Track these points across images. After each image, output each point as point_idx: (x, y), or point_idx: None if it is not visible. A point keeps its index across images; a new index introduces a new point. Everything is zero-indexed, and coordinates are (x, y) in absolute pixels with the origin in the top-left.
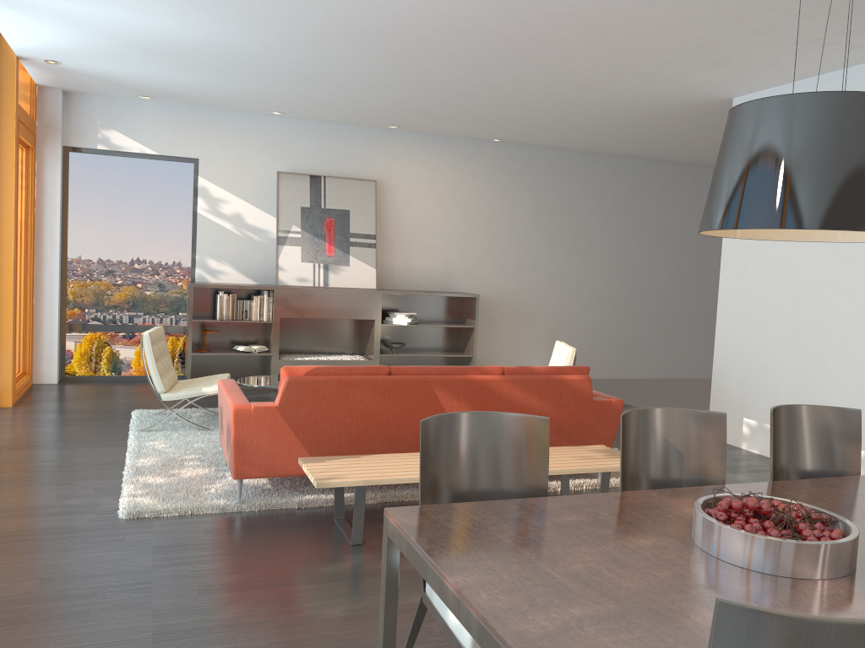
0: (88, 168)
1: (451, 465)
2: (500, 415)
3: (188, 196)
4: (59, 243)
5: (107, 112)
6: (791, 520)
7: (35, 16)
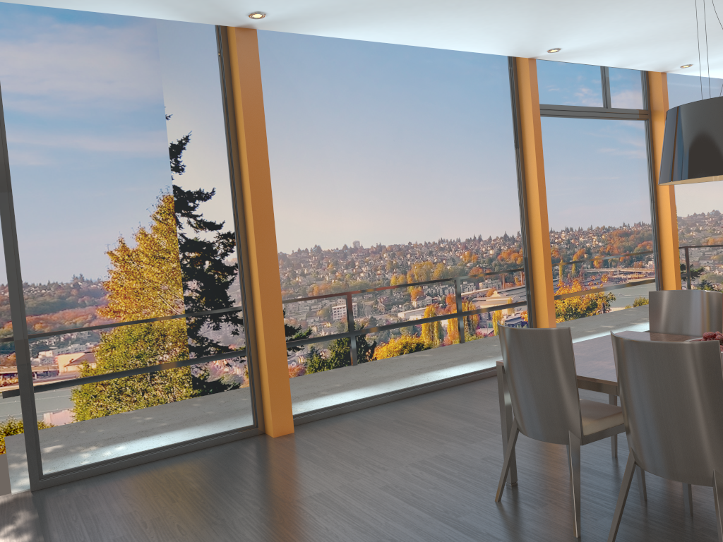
0: None
1: (679, 317)
2: (708, 292)
3: None
4: None
5: None
6: (721, 344)
7: (716, 68)
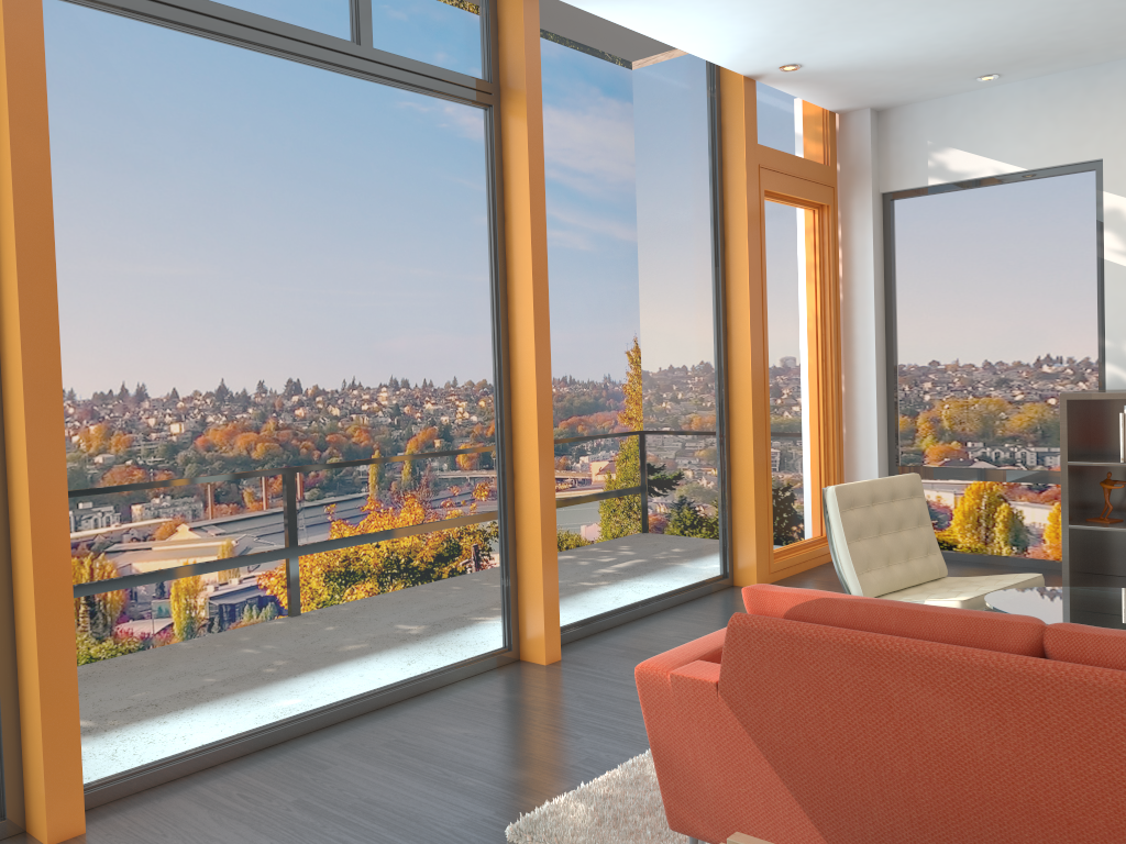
0: (919, 219)
1: None
2: None
3: (1088, 232)
4: (875, 342)
5: (940, 123)
6: None
7: (657, 1)
